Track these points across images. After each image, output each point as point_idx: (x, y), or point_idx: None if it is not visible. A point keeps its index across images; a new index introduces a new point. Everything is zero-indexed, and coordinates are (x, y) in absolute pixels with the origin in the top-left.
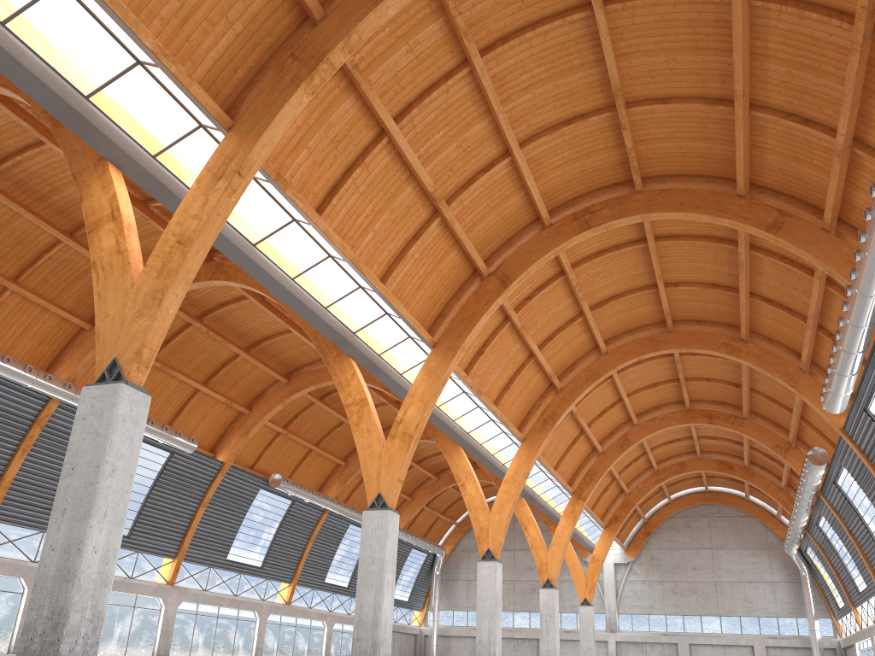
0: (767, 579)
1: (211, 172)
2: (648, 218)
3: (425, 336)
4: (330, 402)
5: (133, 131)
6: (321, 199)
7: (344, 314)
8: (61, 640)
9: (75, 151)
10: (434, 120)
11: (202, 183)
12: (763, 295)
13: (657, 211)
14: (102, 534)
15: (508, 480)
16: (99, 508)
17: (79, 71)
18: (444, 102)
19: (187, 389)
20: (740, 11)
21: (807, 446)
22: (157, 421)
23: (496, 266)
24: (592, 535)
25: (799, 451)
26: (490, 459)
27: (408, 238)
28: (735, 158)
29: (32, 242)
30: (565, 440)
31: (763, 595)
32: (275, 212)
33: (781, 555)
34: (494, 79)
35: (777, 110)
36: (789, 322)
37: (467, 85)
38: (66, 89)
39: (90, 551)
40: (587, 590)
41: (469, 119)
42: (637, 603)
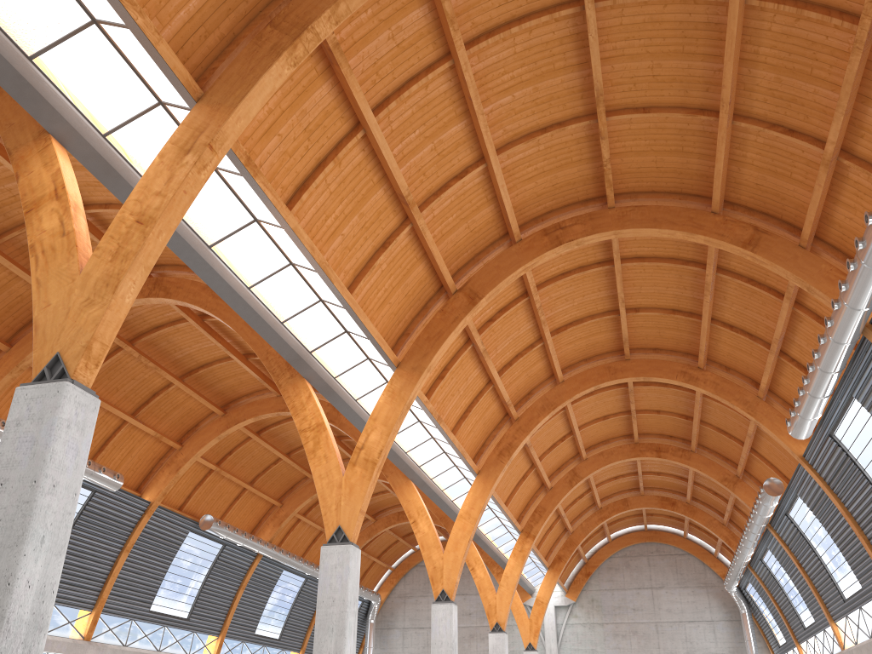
0: (707, 618)
1: (177, 146)
2: (621, 234)
3: (389, 355)
4: (267, 437)
5: (82, 103)
6: (290, 194)
7: (301, 331)
8: None
9: (11, 125)
10: (411, 118)
11: (166, 157)
12: (724, 321)
13: (630, 227)
14: (38, 564)
15: (463, 515)
16: (35, 532)
17: (23, 25)
18: (422, 99)
19: (113, 421)
20: (737, 9)
21: (754, 479)
22: None
23: (462, 283)
24: (533, 577)
25: (747, 484)
26: (440, 495)
27: (376, 247)
28: (710, 173)
29: None
30: (516, 474)
31: (703, 635)
32: (235, 210)
33: (720, 593)
34: (474, 77)
35: (760, 120)
36: (749, 348)
37: (447, 82)
38: (6, 44)
39: (22, 585)
40: (532, 634)
41: (446, 119)
42: (578, 647)
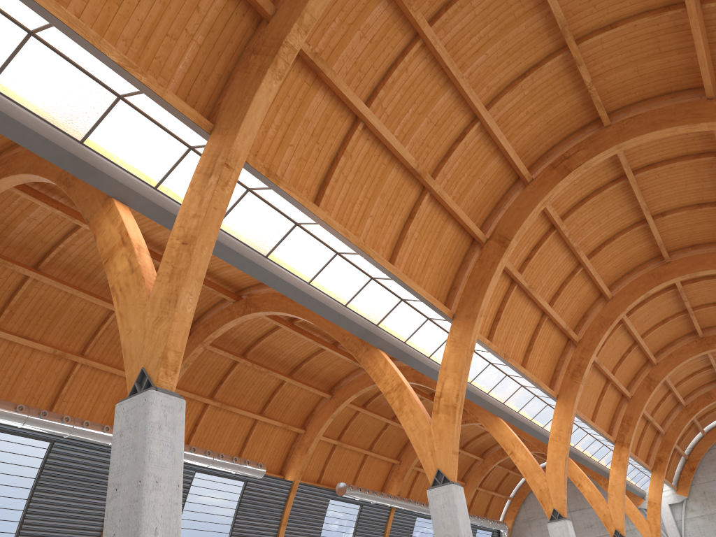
0: None
1: (202, 173)
2: (625, 146)
3: (442, 310)
4: (372, 408)
5: (131, 166)
6: (315, 193)
7: (364, 309)
8: None
9: (85, 200)
10: (401, 100)
11: (195, 185)
12: None
13: (631, 137)
14: None
15: (554, 438)
16: (148, 526)
17: (68, 117)
18: (406, 81)
19: (247, 422)
20: None
21: None
22: (226, 454)
23: (491, 232)
24: (640, 481)
25: None
26: (529, 425)
27: (404, 219)
28: (695, 63)
29: (89, 318)
30: (594, 392)
31: None
32: (277, 220)
33: None
34: (446, 48)
35: None
36: None
37: (423, 60)
38: (59, 135)
39: None
40: (653, 535)
41: (432, 93)
42: None
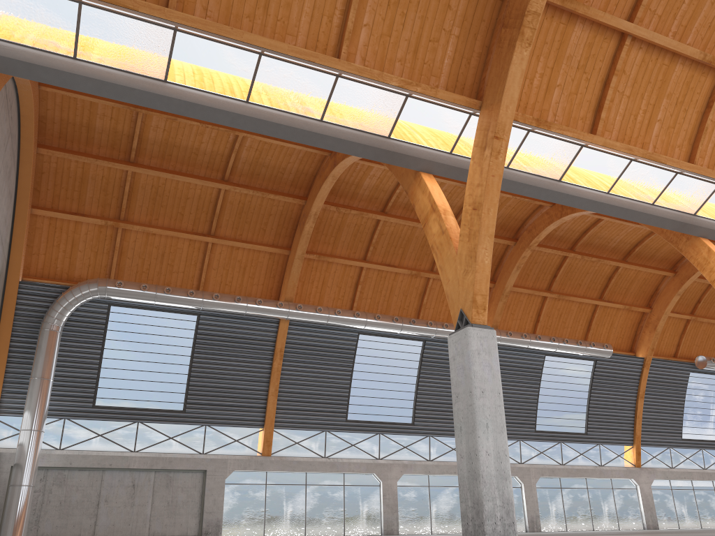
0: None
1: (478, 147)
2: None
3: None
4: None
5: (428, 142)
6: (591, 119)
7: (674, 202)
8: (483, 522)
9: (402, 175)
10: None
11: (475, 158)
12: None
13: None
14: (489, 441)
15: None
16: (480, 422)
17: (376, 123)
18: None
19: (587, 307)
20: None
21: None
22: (571, 339)
23: None
24: None
25: None
26: None
27: (700, 111)
28: None
29: None
30: None
31: None
32: (562, 147)
33: None
34: None
35: None
36: None
37: None
38: (372, 139)
39: (483, 455)
40: None
41: None
42: None
